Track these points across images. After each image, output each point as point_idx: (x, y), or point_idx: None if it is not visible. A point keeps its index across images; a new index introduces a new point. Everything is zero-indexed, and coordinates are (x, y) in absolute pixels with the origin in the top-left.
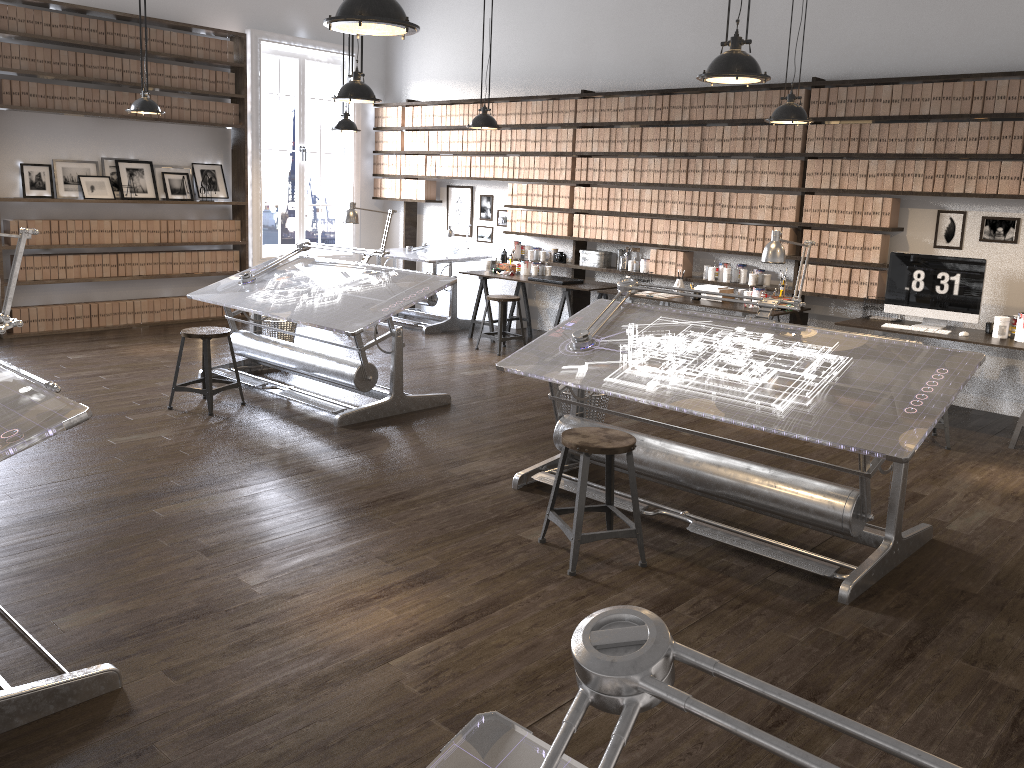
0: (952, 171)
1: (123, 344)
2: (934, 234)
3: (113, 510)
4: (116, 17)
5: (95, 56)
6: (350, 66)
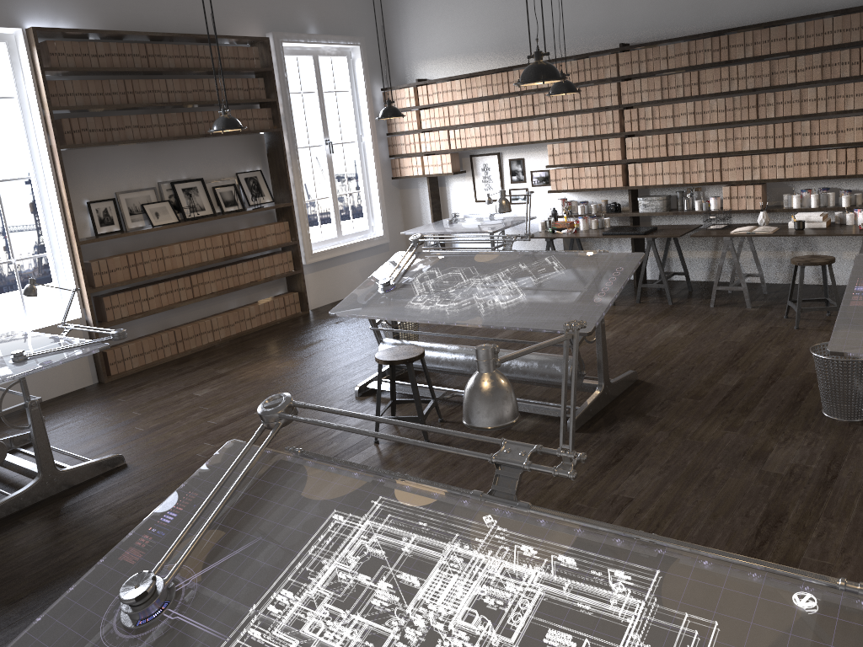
0: None
1: (230, 367)
2: None
3: None
4: (152, 38)
5: (141, 81)
6: (356, 55)
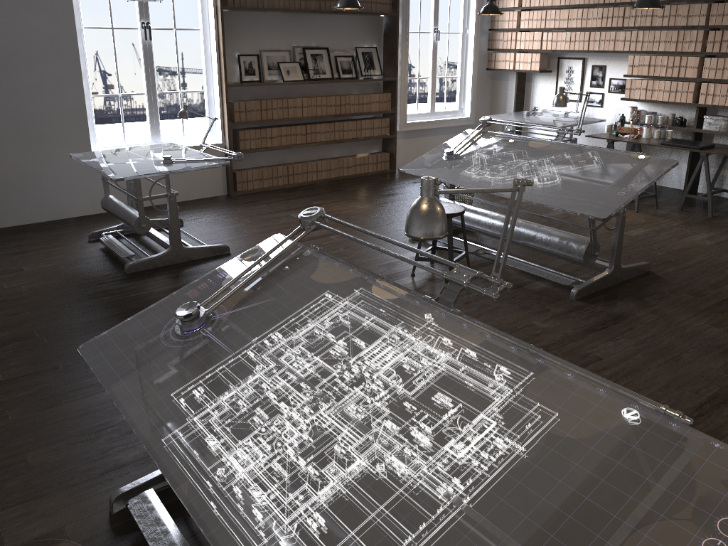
0: None
1: (323, 201)
2: None
3: None
4: None
5: None
6: None
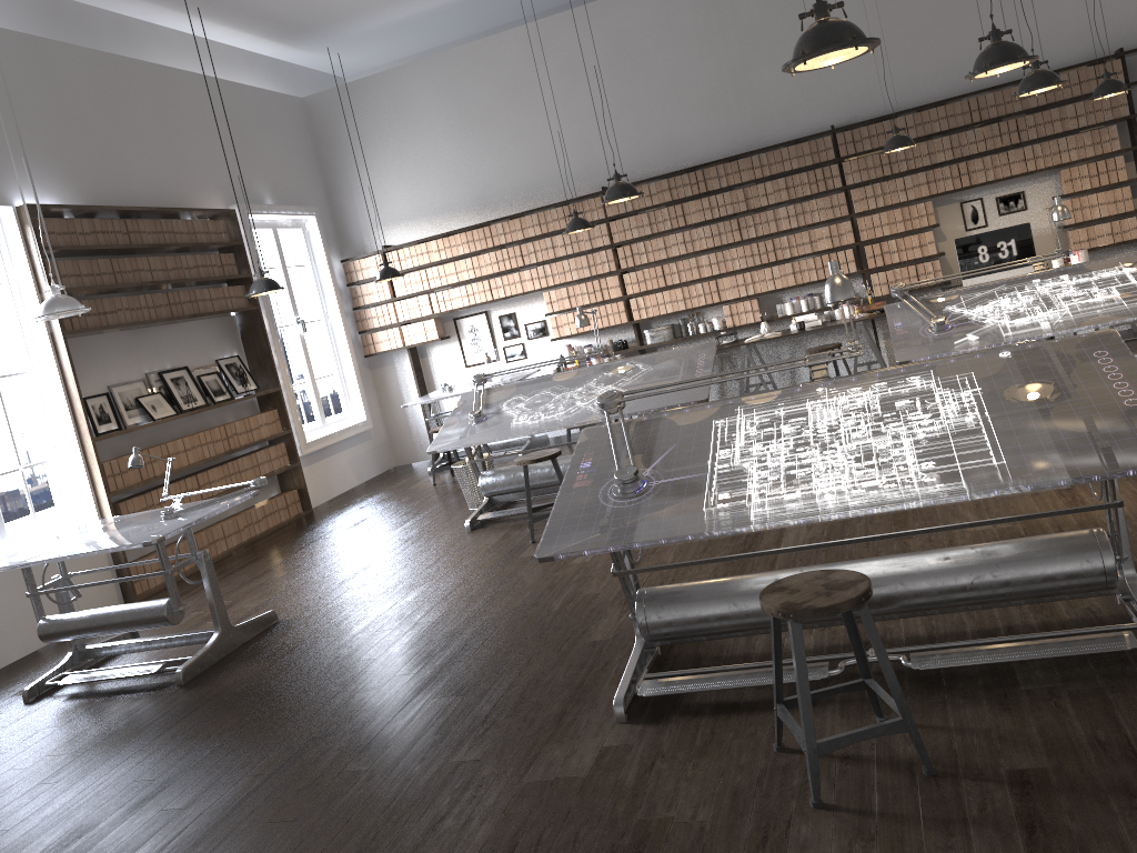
0: (972, 168)
1: (285, 556)
2: (962, 221)
3: (754, 563)
4: (127, 214)
5: (126, 259)
6: (312, 226)
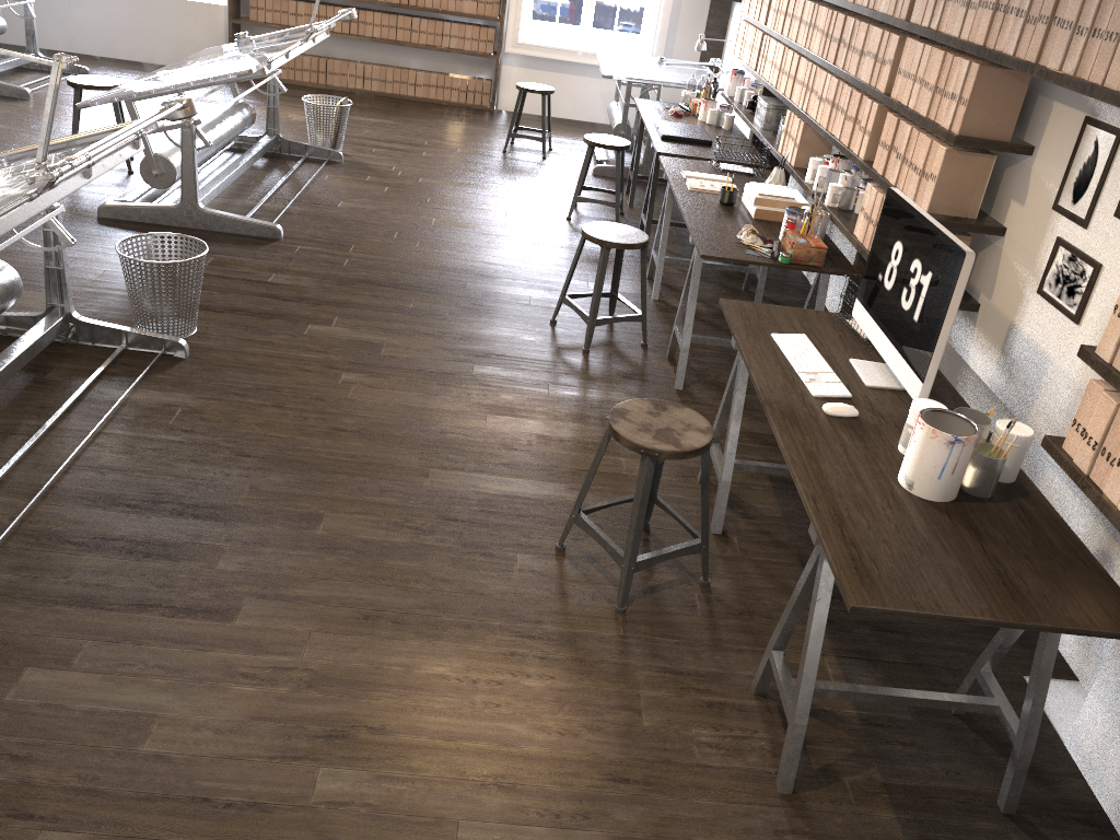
0: (1064, 8)
1: (283, 103)
2: (1065, 176)
3: None
4: None
5: None
6: None
